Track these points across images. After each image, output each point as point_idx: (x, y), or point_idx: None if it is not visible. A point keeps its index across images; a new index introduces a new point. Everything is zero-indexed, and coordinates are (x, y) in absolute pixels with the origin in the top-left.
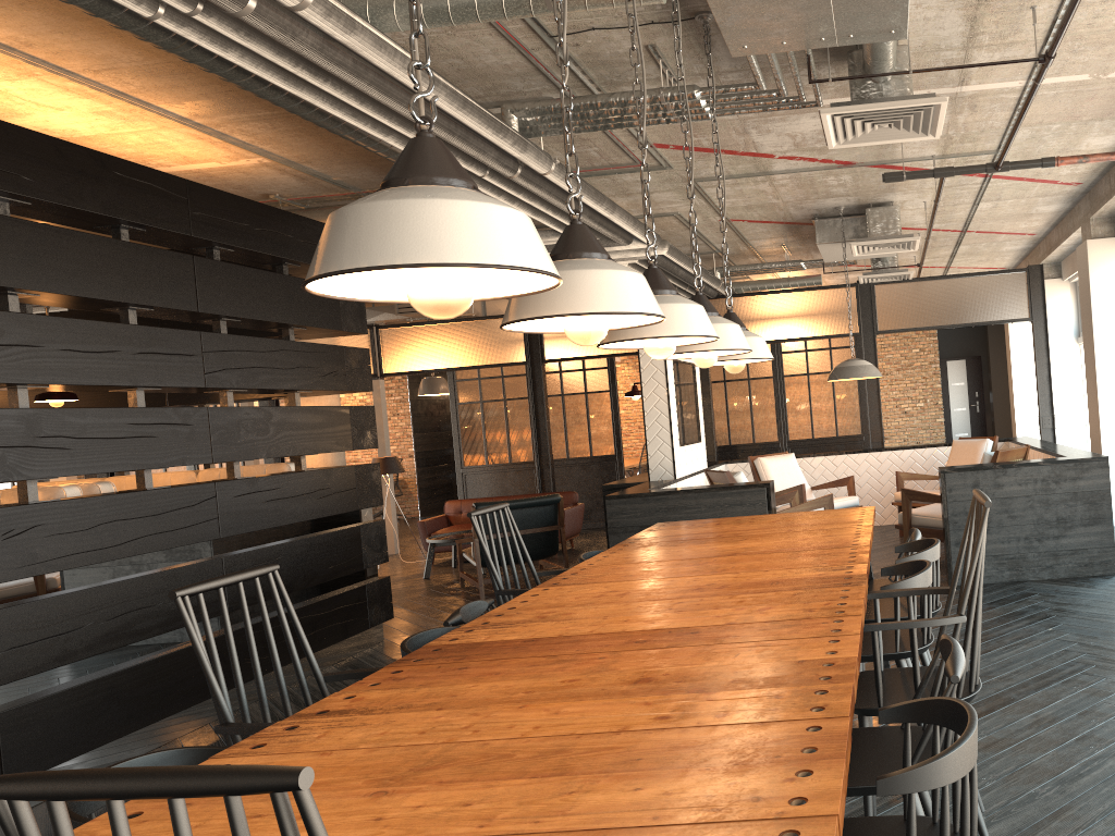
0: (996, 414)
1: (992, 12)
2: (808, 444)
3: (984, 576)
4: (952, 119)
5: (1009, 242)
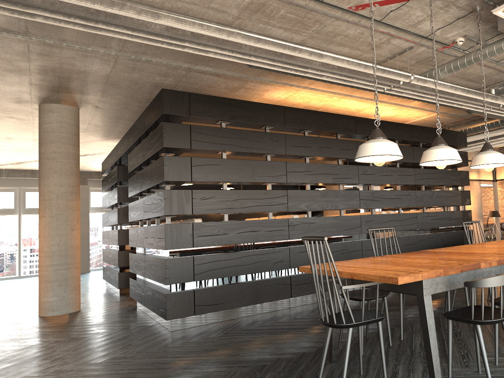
0: None
1: None
2: None
3: None
4: None
5: None
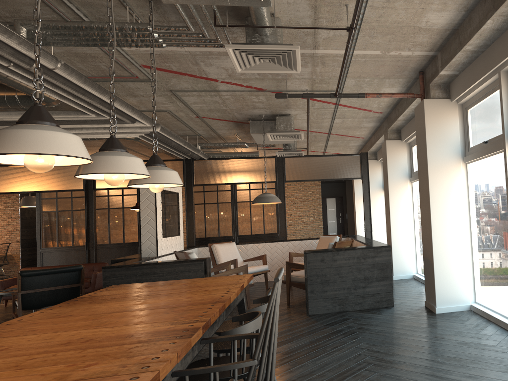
0: (349, 224)
1: (325, 5)
2: (248, 237)
3: (326, 309)
4: (313, 69)
5: (352, 141)
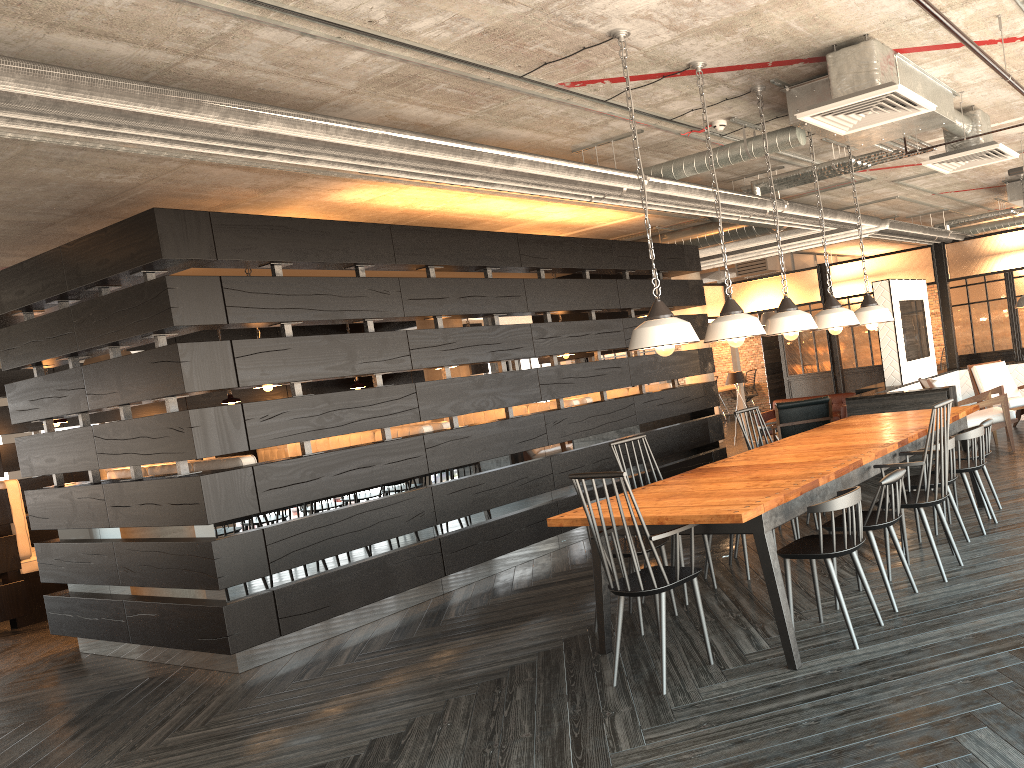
0: None
1: None
2: None
3: None
4: None
5: None
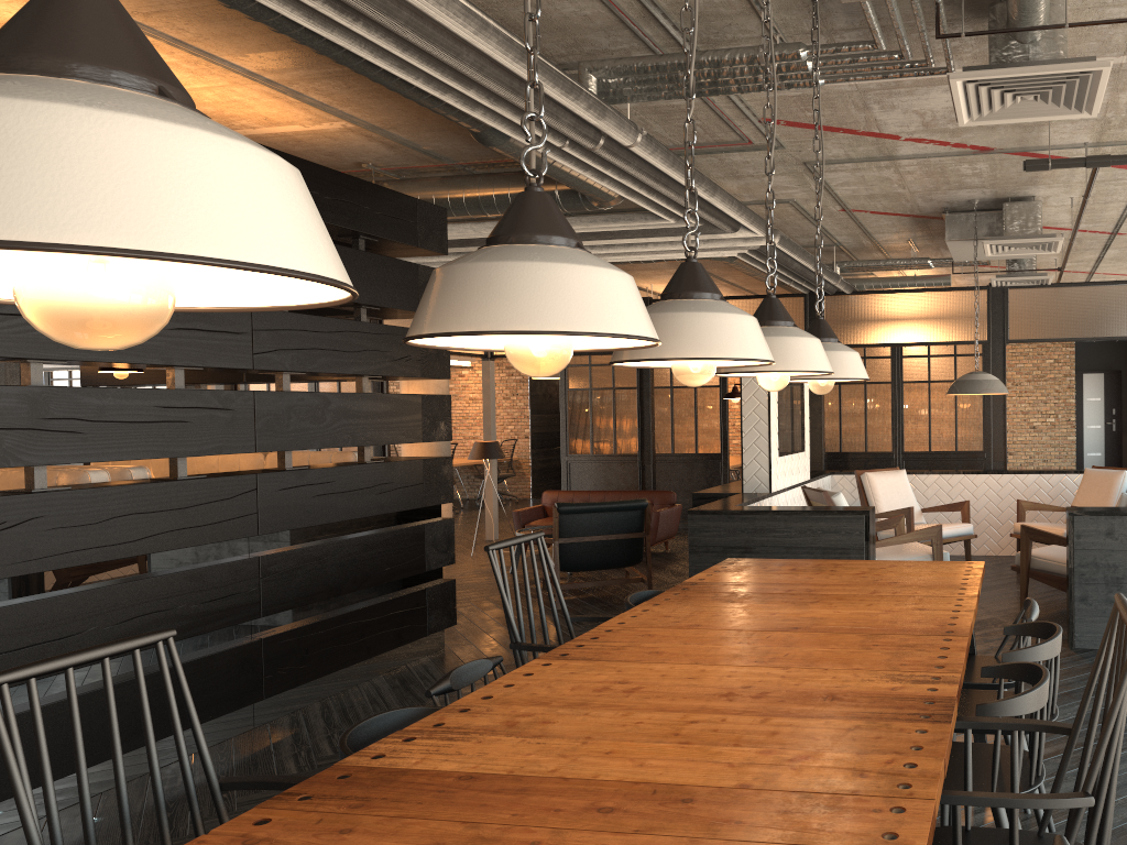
0: None
1: None
2: (924, 457)
3: None
4: (1112, 97)
5: None
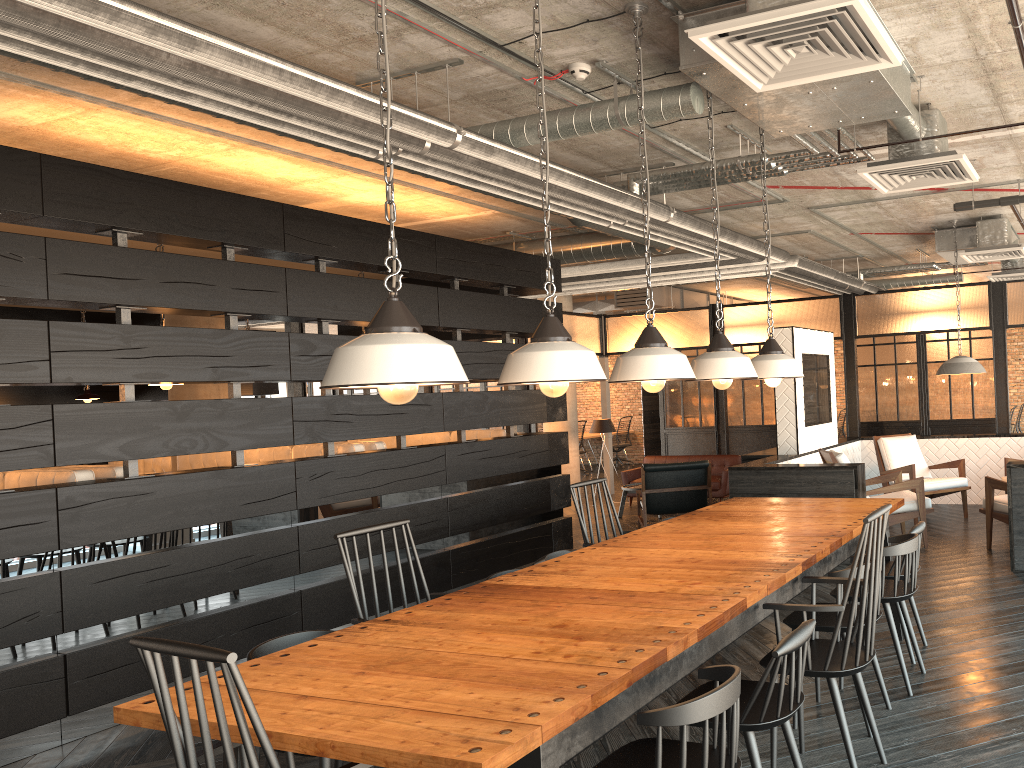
0: None
1: (1004, 78)
2: (946, 424)
3: None
4: (1018, 152)
5: None
